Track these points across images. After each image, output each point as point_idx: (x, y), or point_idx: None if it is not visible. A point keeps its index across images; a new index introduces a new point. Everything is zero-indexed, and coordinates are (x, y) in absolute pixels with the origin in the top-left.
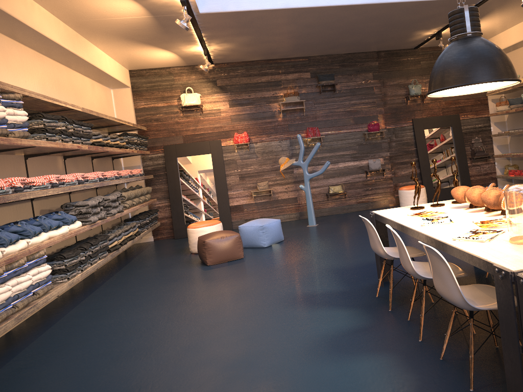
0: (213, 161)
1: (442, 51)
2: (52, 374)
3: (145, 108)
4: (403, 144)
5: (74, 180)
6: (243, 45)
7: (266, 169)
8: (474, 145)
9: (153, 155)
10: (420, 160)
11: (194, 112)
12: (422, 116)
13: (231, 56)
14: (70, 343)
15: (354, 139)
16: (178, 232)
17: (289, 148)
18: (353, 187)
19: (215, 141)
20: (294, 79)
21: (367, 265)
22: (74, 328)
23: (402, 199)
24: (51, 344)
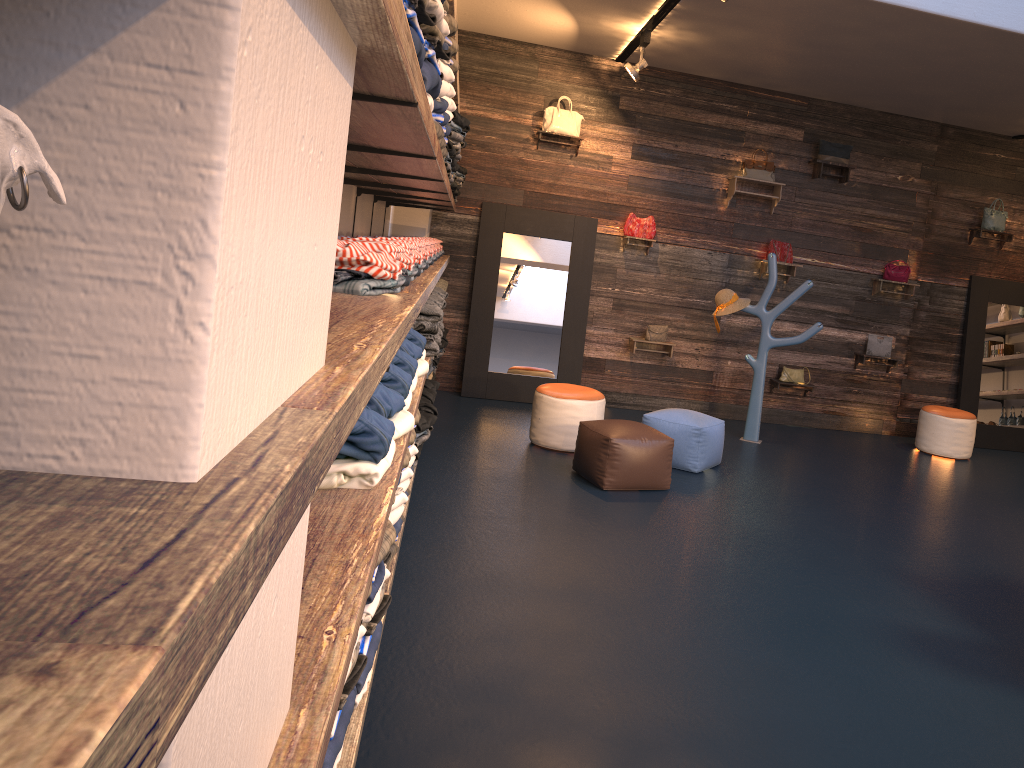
0: (573, 259)
1: None
2: (485, 718)
3: (466, 116)
4: (940, 319)
5: (428, 257)
6: (723, 45)
7: (669, 301)
8: None
9: (457, 215)
10: (965, 359)
11: (561, 150)
12: (989, 275)
13: (672, 57)
14: (452, 633)
15: (852, 286)
16: (471, 384)
17: (725, 271)
18: (824, 380)
19: (586, 220)
20: (771, 136)
21: (980, 584)
22: (427, 591)
23: (928, 432)
24: (408, 625)
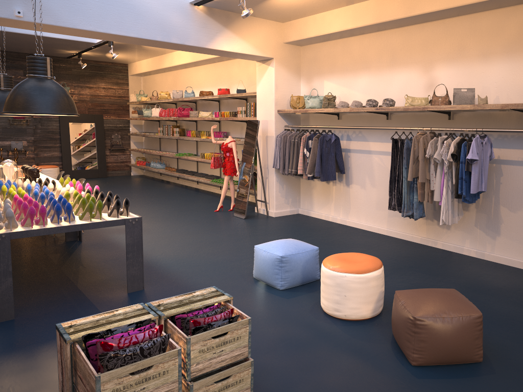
0: None
1: (81, 68)
2: None
3: None
4: (48, 132)
5: None
6: None
7: None
8: (113, 140)
9: None
10: (62, 146)
11: None
12: None
13: None
14: None
15: None
16: None
17: None
18: None
19: None
20: None
21: None
22: None
23: None
24: None
